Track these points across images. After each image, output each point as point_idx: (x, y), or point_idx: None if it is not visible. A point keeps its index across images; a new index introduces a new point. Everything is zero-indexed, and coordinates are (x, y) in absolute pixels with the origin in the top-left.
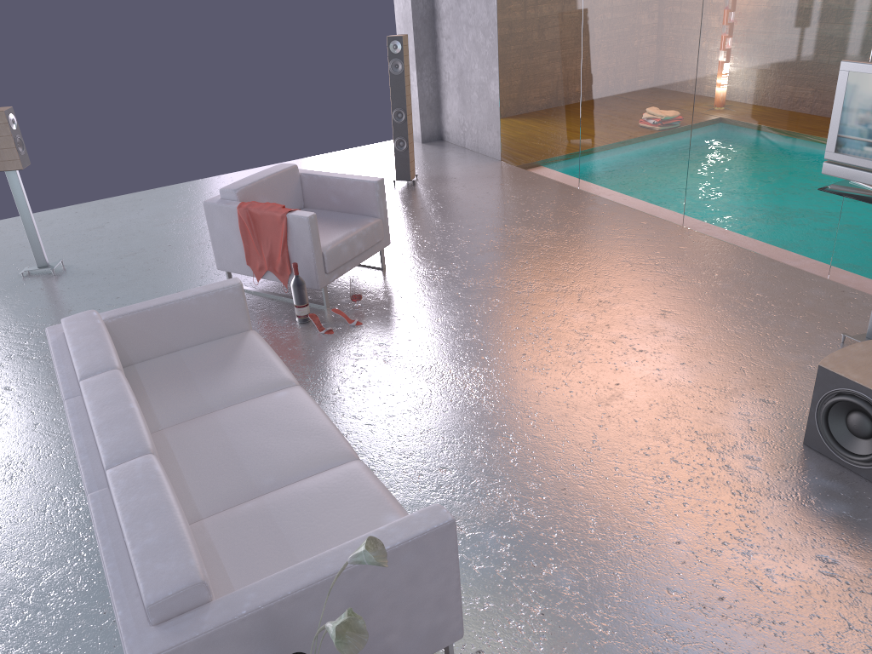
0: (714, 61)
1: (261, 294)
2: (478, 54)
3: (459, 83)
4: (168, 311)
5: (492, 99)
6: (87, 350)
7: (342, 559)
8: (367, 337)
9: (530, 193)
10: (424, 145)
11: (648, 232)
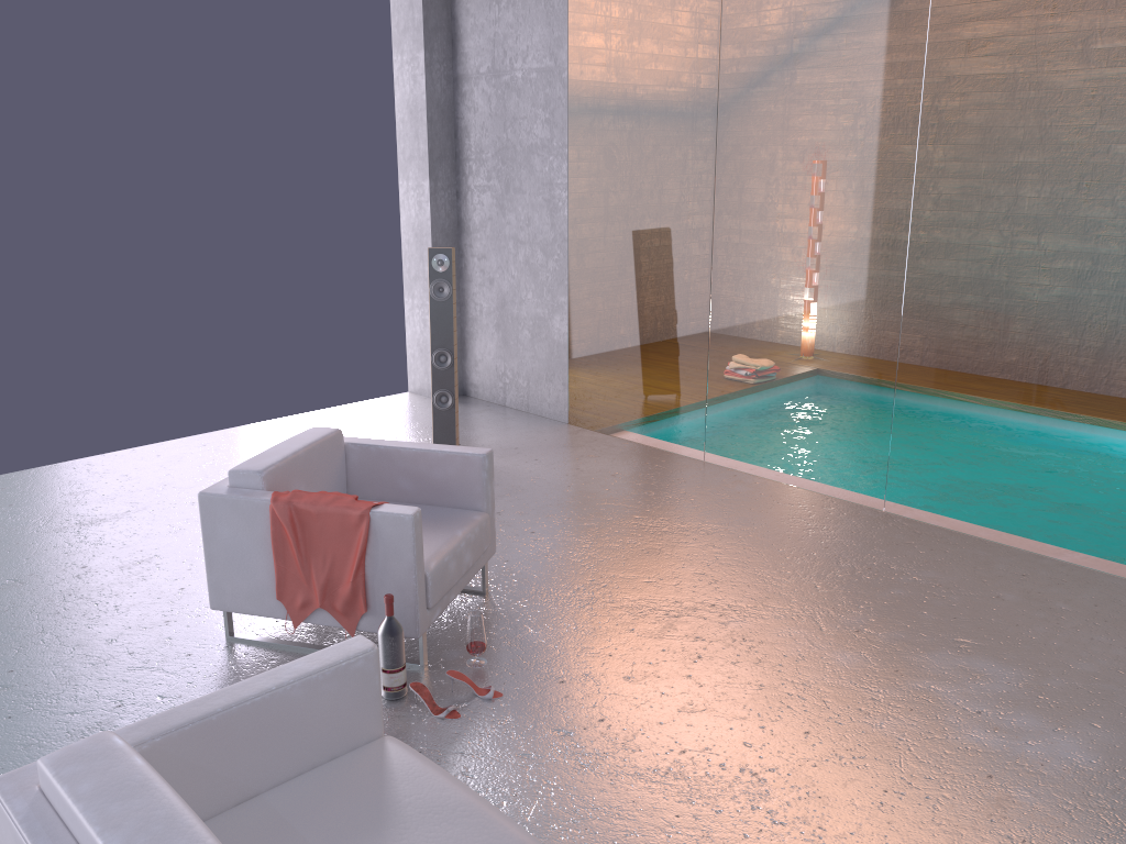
0: (930, 289)
1: (293, 648)
2: (533, 278)
3: (499, 318)
4: (248, 715)
5: (556, 339)
6: (149, 842)
7: None
8: (525, 720)
9: (641, 468)
10: None
11: (844, 520)
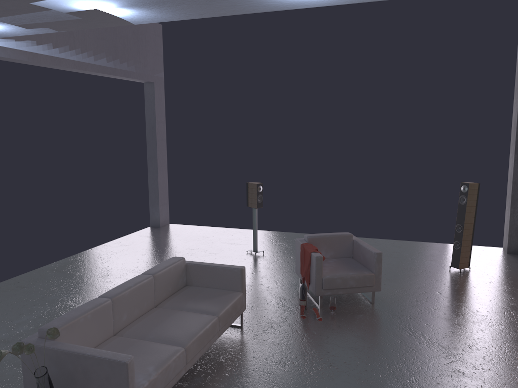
0: None
1: None
2: None
3: None
4: (210, 269)
5: None
6: (157, 267)
7: (87, 351)
8: (313, 326)
9: None
10: (506, 254)
11: None
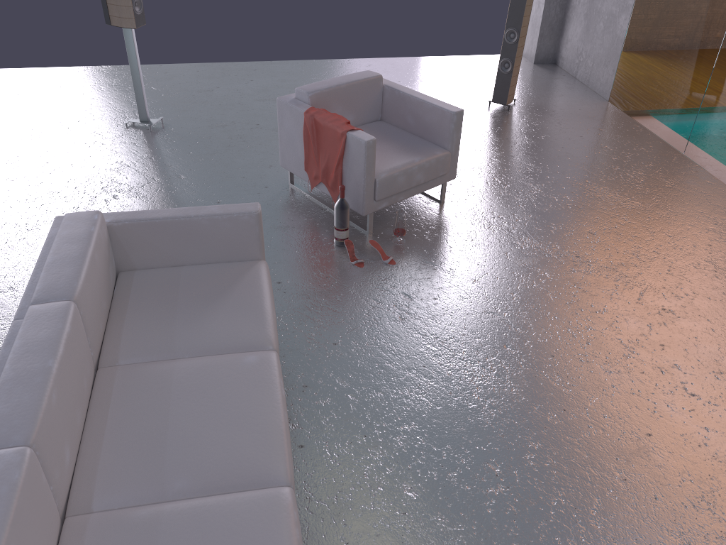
0: None
1: (314, 200)
2: None
3: (588, 10)
4: (176, 225)
5: (618, 34)
6: (59, 265)
7: None
8: (394, 282)
9: (627, 148)
10: (535, 66)
11: None
